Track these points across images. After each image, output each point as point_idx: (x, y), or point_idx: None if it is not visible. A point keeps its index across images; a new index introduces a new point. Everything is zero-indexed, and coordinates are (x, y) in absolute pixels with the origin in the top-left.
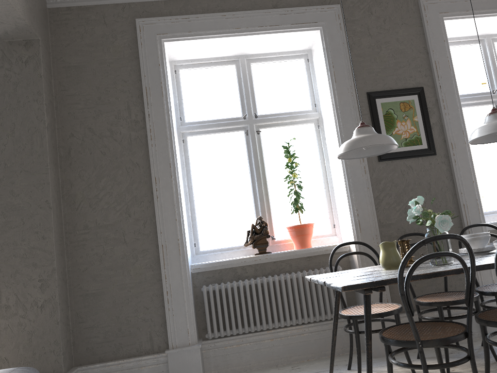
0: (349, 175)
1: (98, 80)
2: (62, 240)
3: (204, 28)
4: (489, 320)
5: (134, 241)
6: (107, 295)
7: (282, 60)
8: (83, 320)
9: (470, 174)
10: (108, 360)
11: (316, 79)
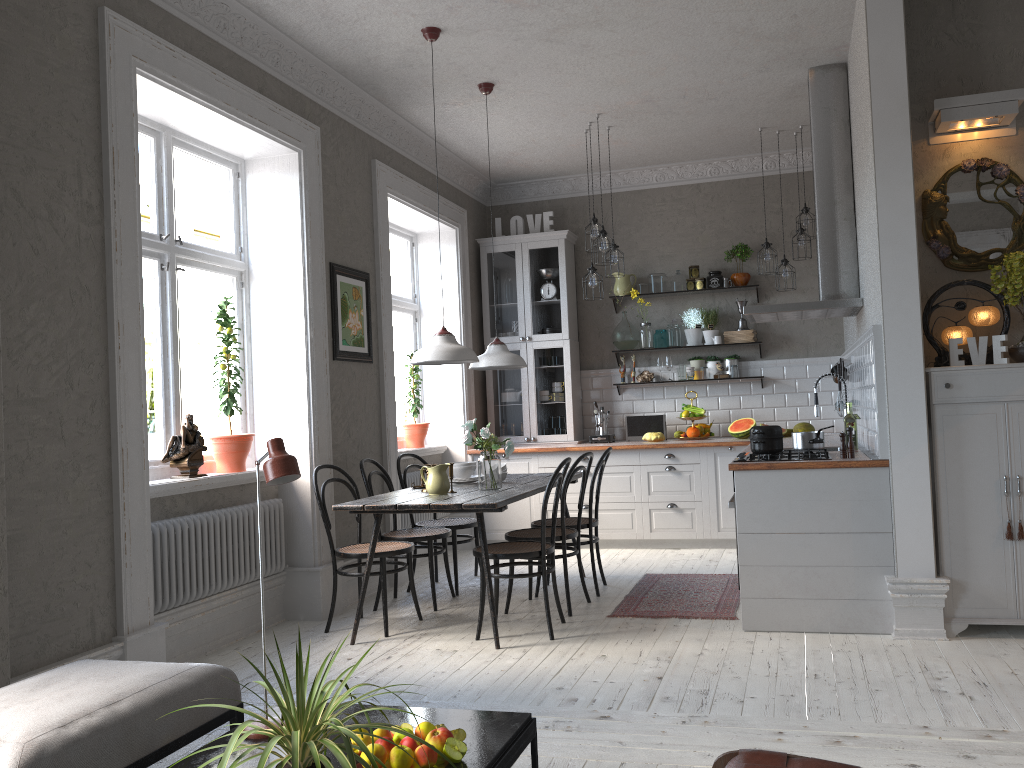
0: (313, 372)
1: (33, 94)
2: None
3: (191, 80)
4: (539, 537)
5: (77, 438)
6: (31, 540)
7: (209, 160)
8: None
9: (393, 393)
10: (28, 669)
11: (249, 211)
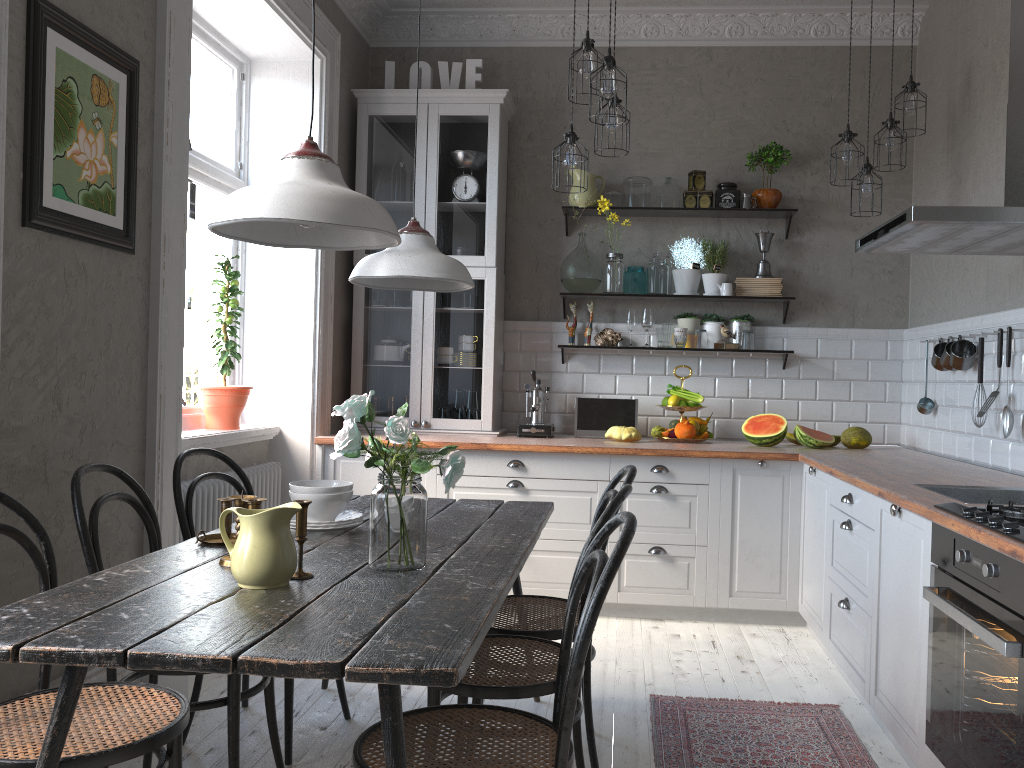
0: None
1: None
2: None
3: None
4: (509, 686)
5: None
6: None
7: None
8: None
9: (180, 323)
10: None
11: None
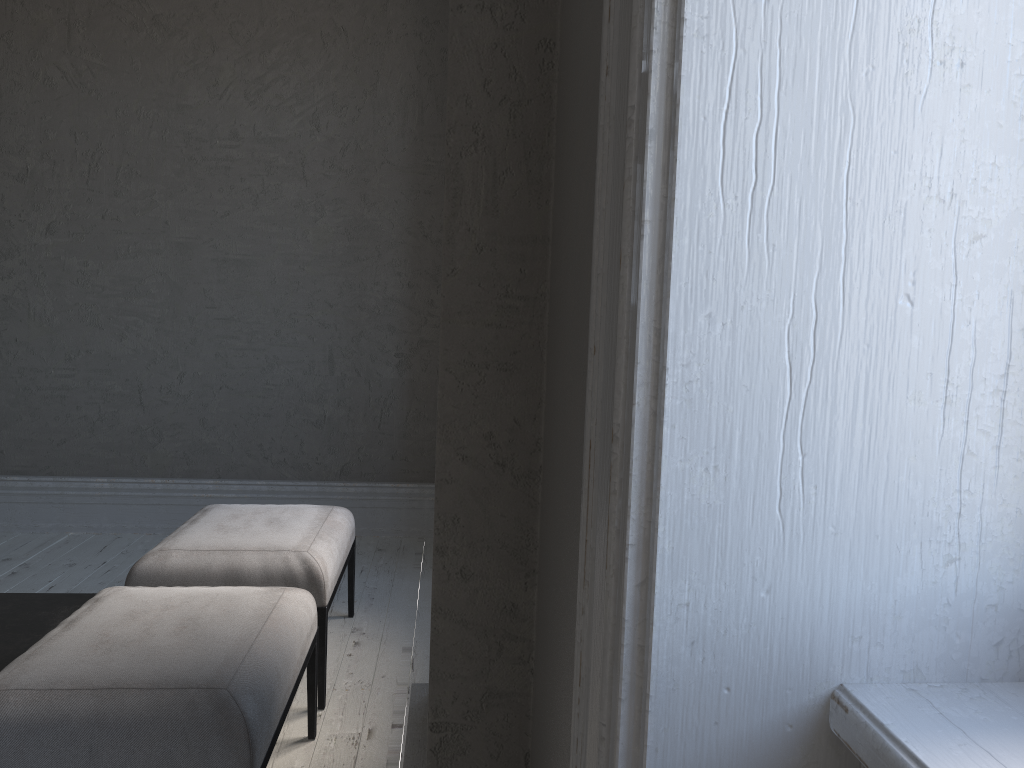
0: None
1: None
2: (527, 308)
3: None
4: None
5: None
6: (557, 600)
7: None
8: (541, 651)
9: None
10: None
11: None
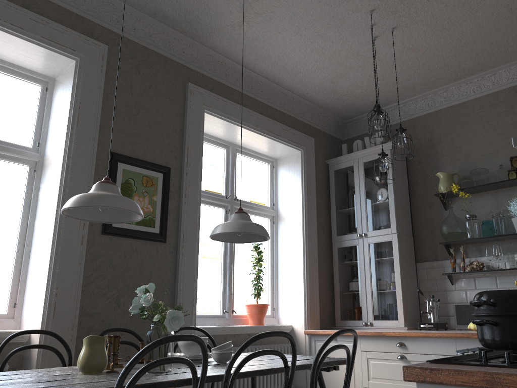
0: (61, 241)
1: None
2: None
3: None
4: None
5: None
6: None
7: (11, 75)
8: None
9: (193, 271)
10: None
11: (51, 115)
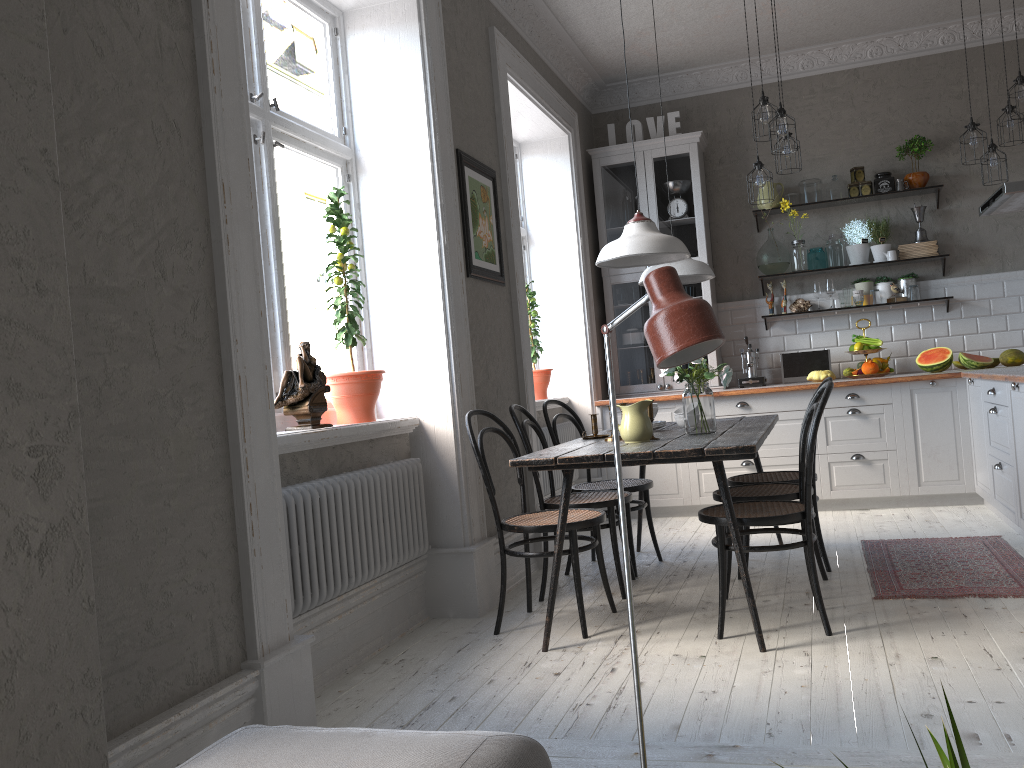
0: (450, 289)
1: None
2: None
3: None
4: (771, 495)
5: (175, 356)
6: (119, 517)
7: (301, 5)
8: None
9: (527, 325)
10: (126, 728)
11: (353, 80)
